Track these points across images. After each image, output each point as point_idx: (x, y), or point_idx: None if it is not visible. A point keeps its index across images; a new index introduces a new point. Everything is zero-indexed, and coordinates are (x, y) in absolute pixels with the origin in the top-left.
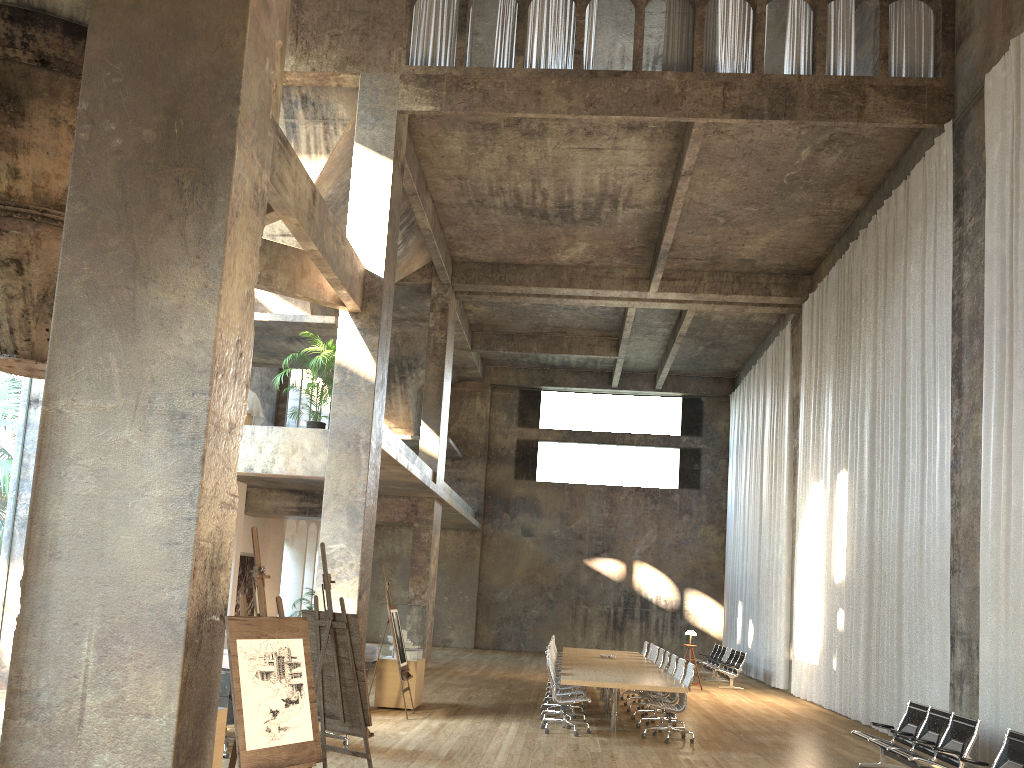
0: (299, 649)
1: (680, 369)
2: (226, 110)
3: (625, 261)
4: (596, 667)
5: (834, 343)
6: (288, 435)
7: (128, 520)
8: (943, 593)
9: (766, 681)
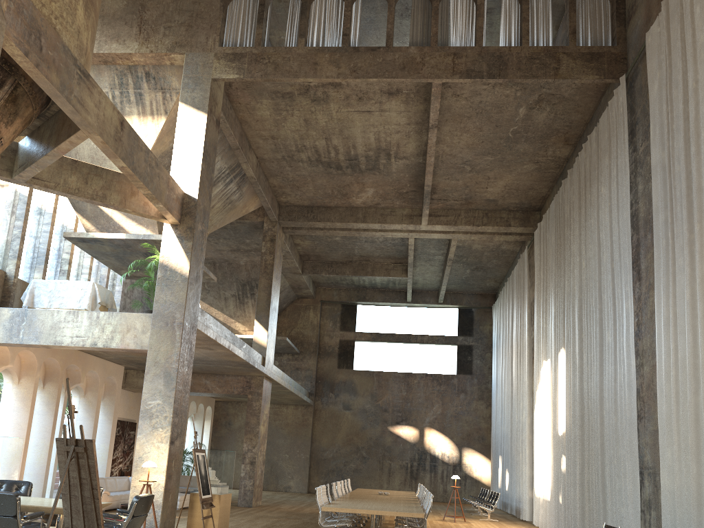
0: None
1: (455, 288)
2: None
3: (403, 202)
4: (365, 500)
5: (554, 255)
6: (124, 318)
7: None
8: (633, 436)
9: (517, 515)
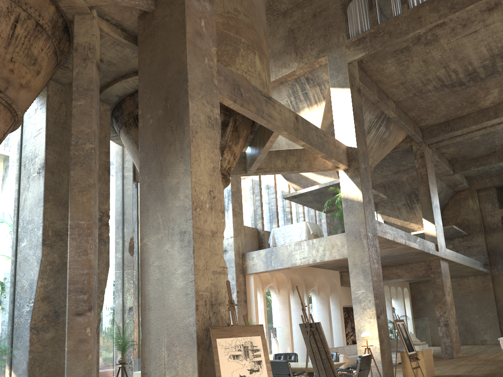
0: (258, 342)
1: None
2: (183, 87)
3: None
4: None
5: None
6: (328, 240)
7: (171, 287)
8: None
9: None
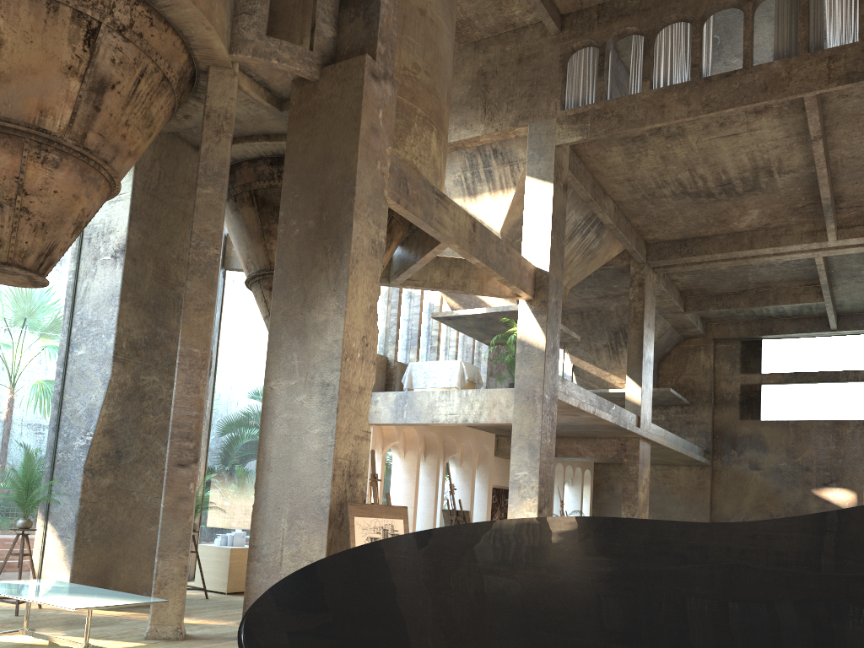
0: (400, 526)
1: None
2: (348, 201)
3: (800, 218)
4: None
5: None
6: (489, 394)
7: (302, 448)
8: None
9: None
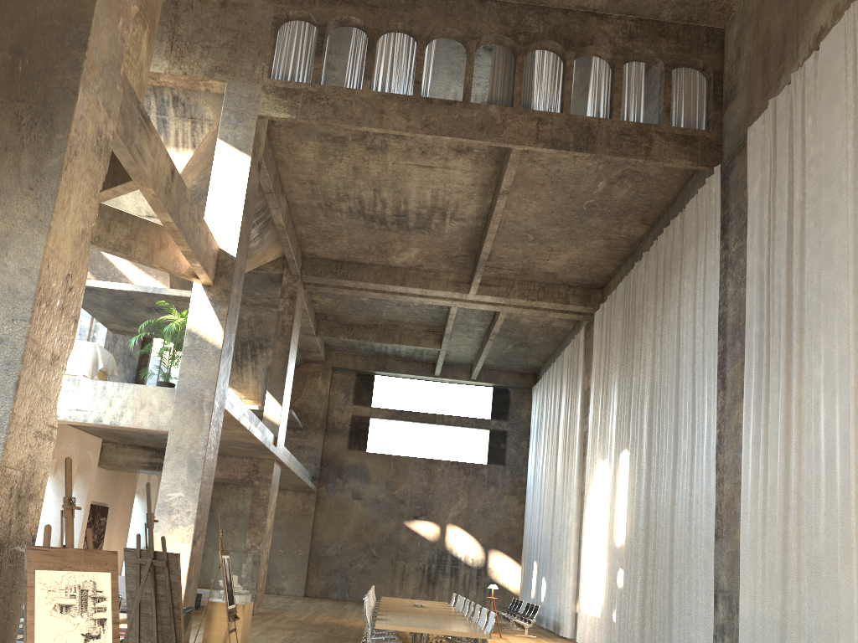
0: (106, 583)
1: (492, 363)
2: (73, 54)
3: (450, 267)
4: (409, 614)
5: (620, 344)
6: (138, 391)
7: None
8: (708, 556)
9: (555, 631)
